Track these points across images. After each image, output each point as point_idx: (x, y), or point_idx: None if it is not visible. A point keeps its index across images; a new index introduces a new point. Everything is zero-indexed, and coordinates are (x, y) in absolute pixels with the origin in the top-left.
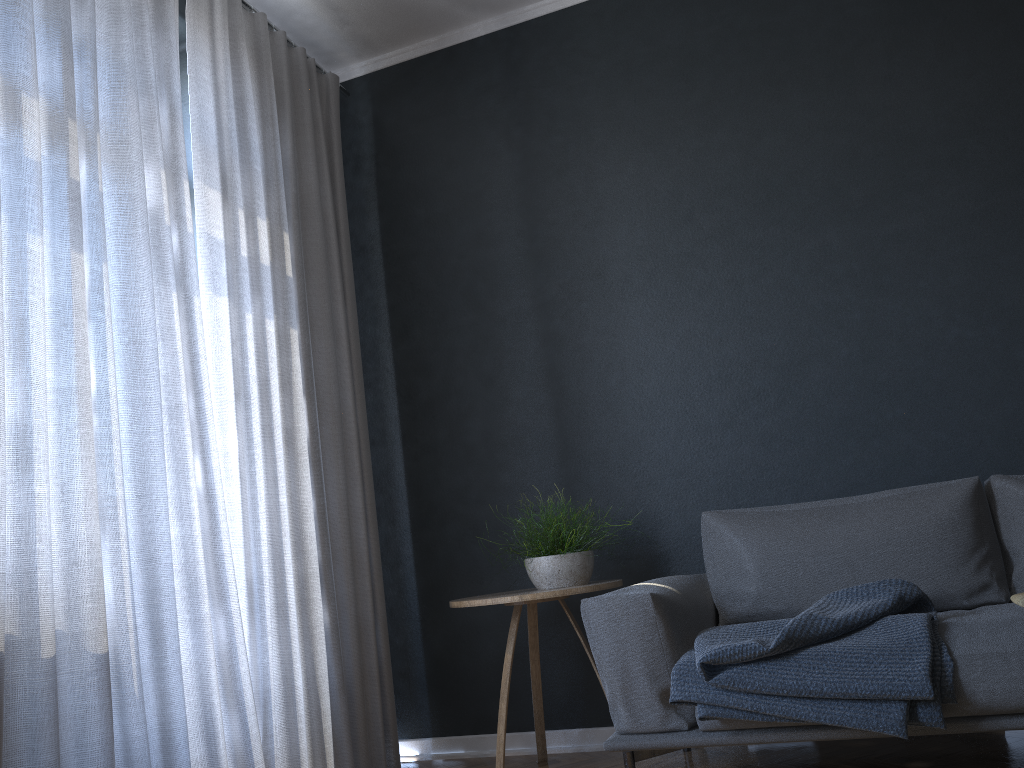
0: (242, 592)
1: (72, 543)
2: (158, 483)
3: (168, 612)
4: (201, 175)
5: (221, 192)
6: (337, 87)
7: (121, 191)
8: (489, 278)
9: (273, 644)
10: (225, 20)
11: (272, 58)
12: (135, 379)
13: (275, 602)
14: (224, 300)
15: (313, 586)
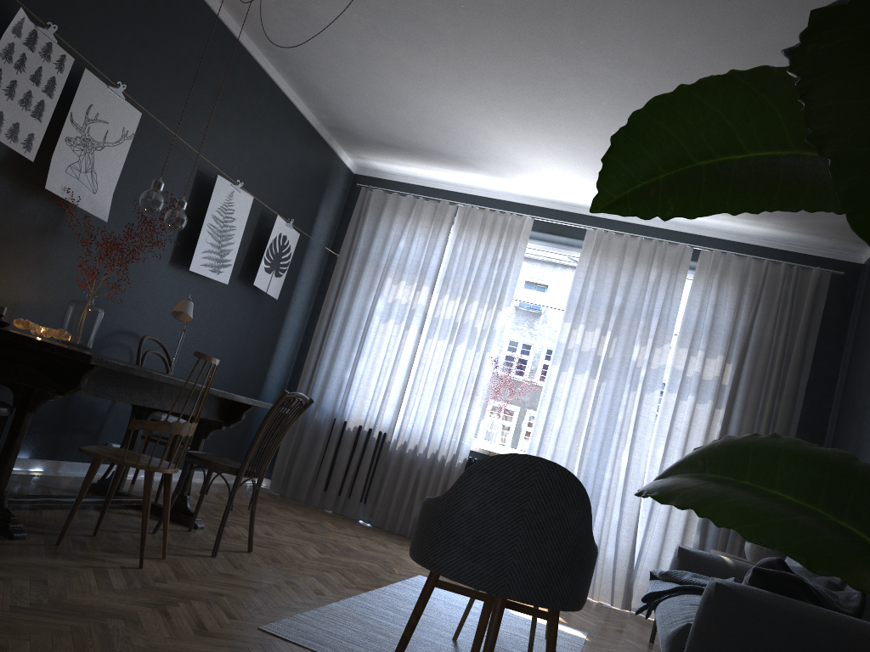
0: (646, 511)
1: (566, 466)
2: (602, 457)
3: (592, 499)
4: (678, 343)
5: (688, 348)
6: (816, 276)
7: (622, 356)
8: (859, 388)
9: (659, 538)
10: (710, 271)
11: (758, 275)
12: (607, 421)
13: (665, 522)
14: (674, 394)
15: (689, 524)
